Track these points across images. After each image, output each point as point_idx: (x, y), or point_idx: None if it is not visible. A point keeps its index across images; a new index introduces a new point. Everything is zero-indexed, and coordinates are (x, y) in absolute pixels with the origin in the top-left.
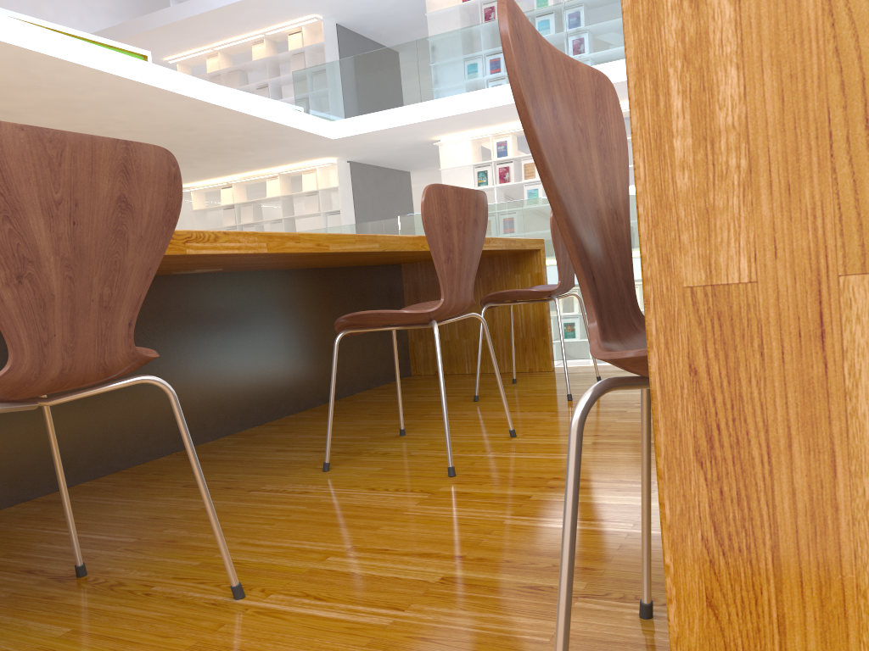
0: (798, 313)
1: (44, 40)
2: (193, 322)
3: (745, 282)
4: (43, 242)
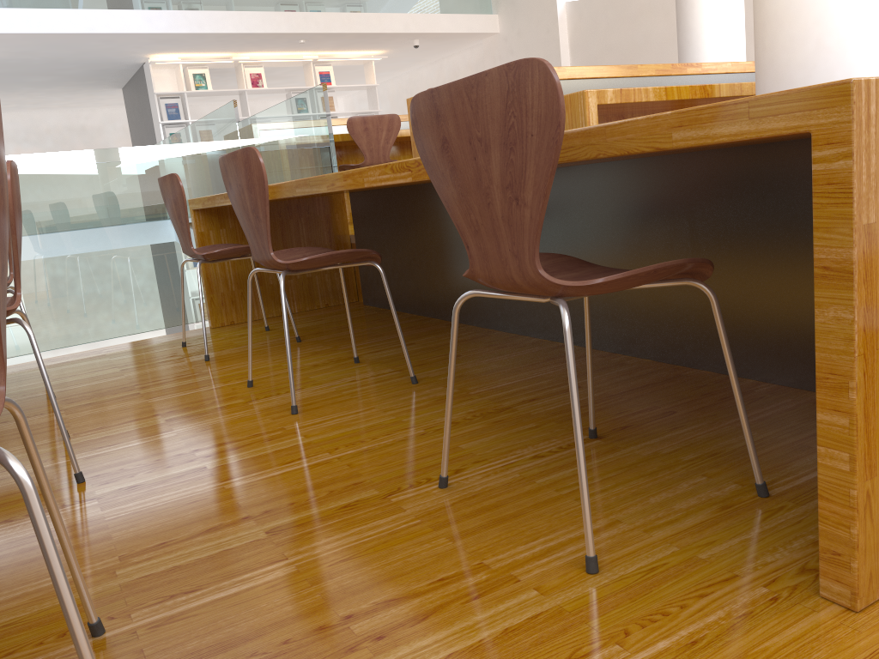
0: None
1: None
2: None
3: (873, 222)
4: (7, 224)
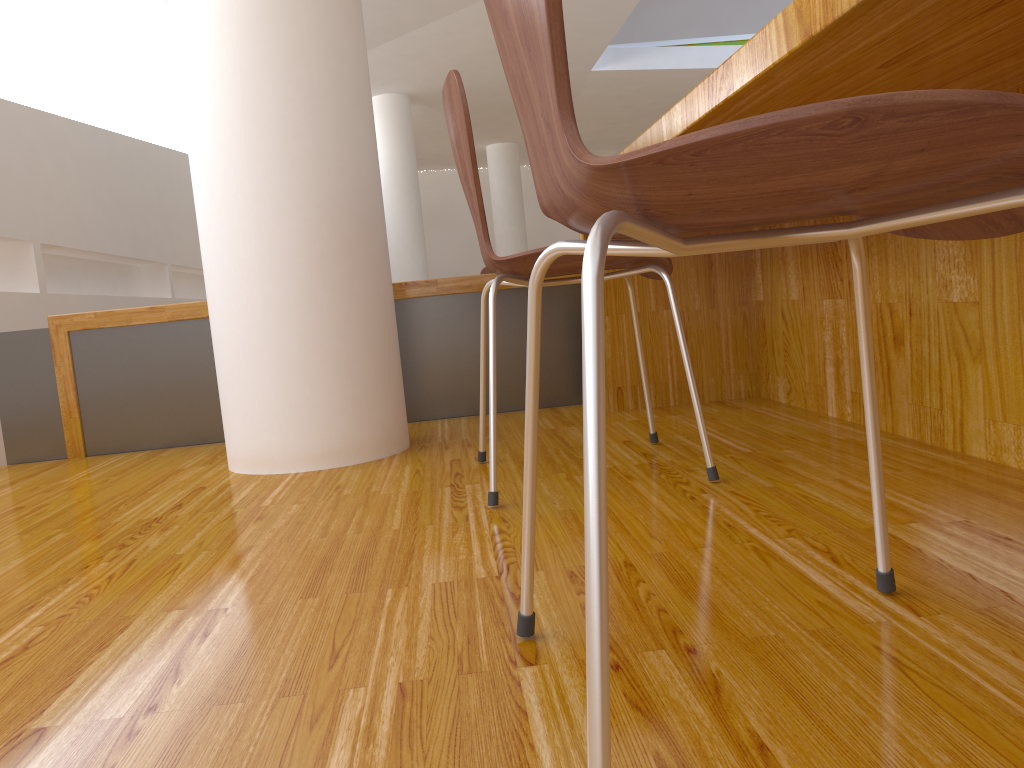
0: None
1: (715, 56)
2: None
3: None
4: None
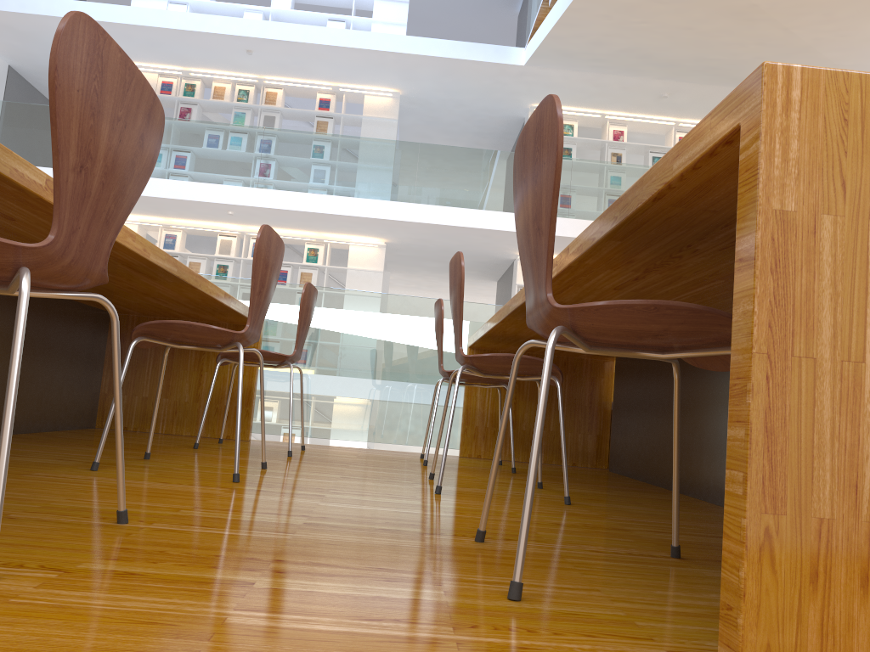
0: (808, 224)
1: None
2: None
3: (793, 211)
4: (102, 146)
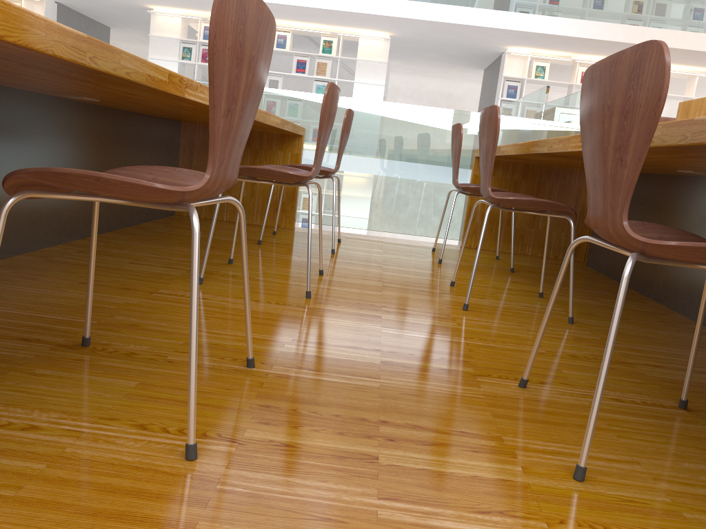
0: None
1: None
2: (50, 140)
3: None
4: (242, 87)
